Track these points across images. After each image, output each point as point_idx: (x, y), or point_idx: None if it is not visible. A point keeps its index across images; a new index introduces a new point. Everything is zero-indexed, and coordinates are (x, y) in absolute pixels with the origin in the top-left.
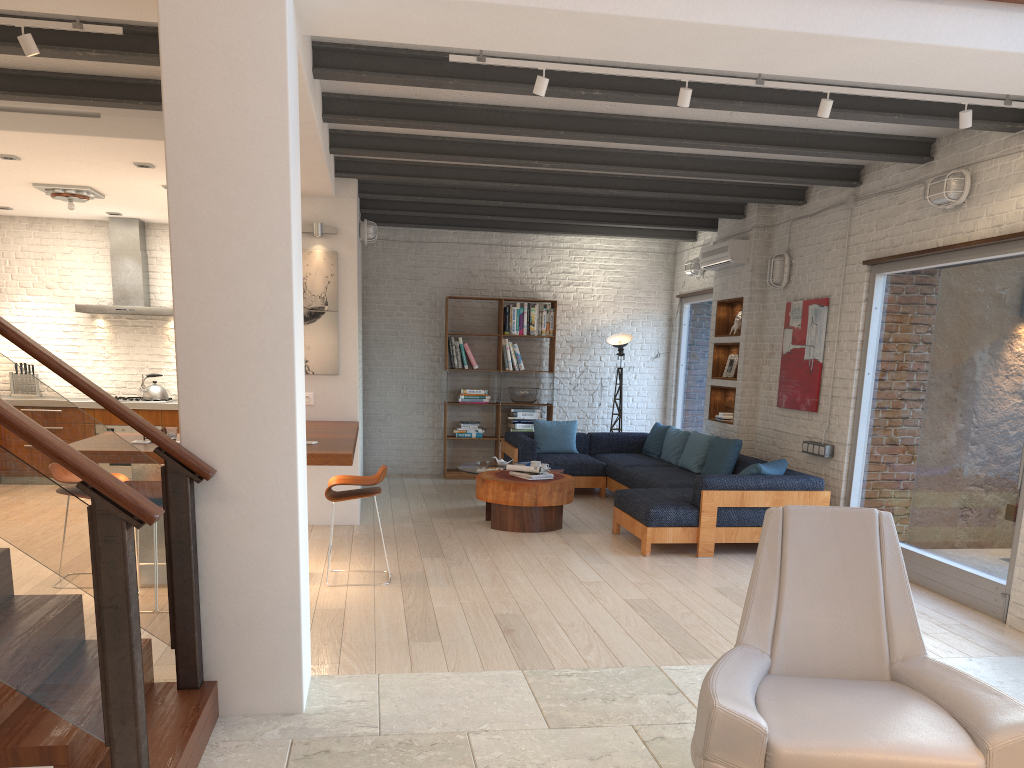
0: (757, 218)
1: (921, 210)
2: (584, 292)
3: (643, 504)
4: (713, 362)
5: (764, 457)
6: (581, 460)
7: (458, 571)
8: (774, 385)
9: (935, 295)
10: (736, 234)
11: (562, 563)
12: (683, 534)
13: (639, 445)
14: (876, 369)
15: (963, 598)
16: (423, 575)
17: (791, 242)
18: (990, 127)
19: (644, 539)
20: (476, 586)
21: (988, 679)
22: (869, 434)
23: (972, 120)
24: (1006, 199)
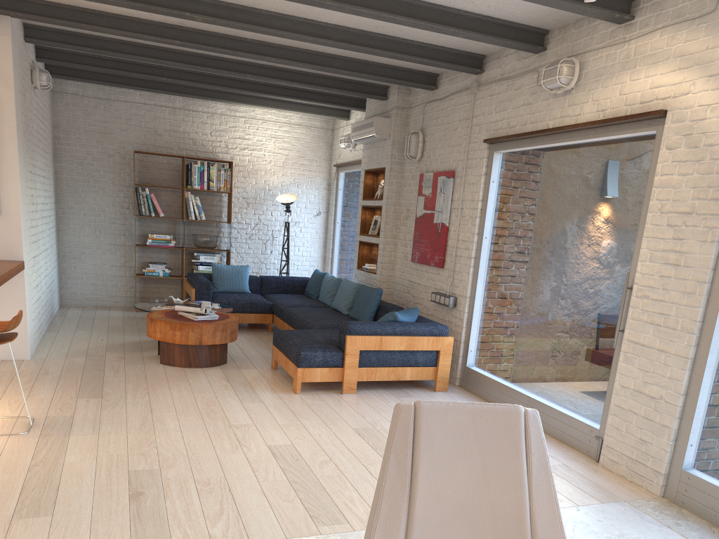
0: (397, 100)
1: (534, 95)
2: (257, 156)
3: (295, 346)
4: (361, 221)
5: (401, 303)
6: (251, 300)
7: (110, 415)
8: (409, 243)
9: (544, 172)
10: (380, 113)
11: (217, 403)
12: (330, 374)
13: (302, 287)
14: (492, 234)
15: (562, 436)
16: (70, 421)
17: (424, 122)
18: (602, 15)
19: (295, 378)
20: (122, 434)
21: (598, 535)
22: (485, 289)
23: (588, 5)
24: (611, 86)
